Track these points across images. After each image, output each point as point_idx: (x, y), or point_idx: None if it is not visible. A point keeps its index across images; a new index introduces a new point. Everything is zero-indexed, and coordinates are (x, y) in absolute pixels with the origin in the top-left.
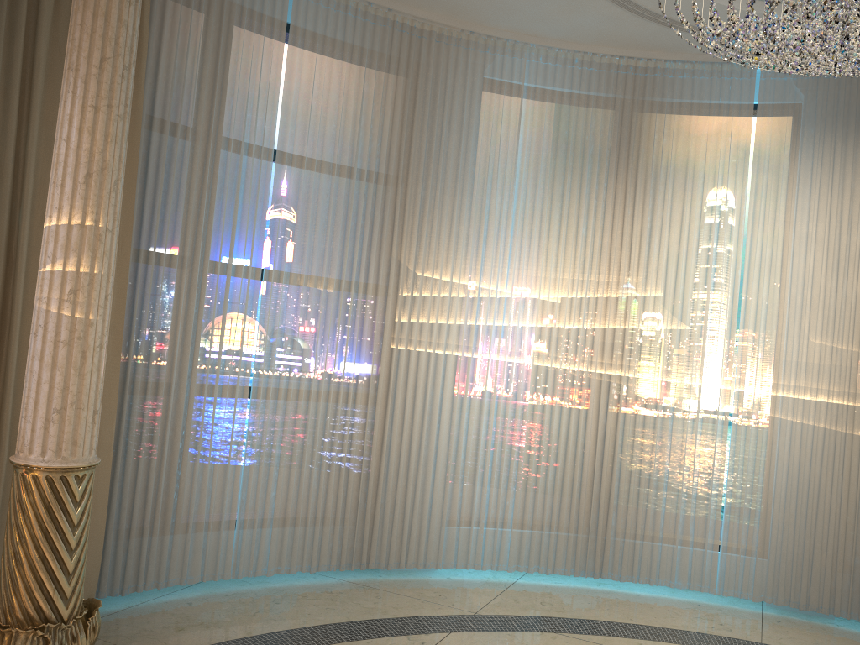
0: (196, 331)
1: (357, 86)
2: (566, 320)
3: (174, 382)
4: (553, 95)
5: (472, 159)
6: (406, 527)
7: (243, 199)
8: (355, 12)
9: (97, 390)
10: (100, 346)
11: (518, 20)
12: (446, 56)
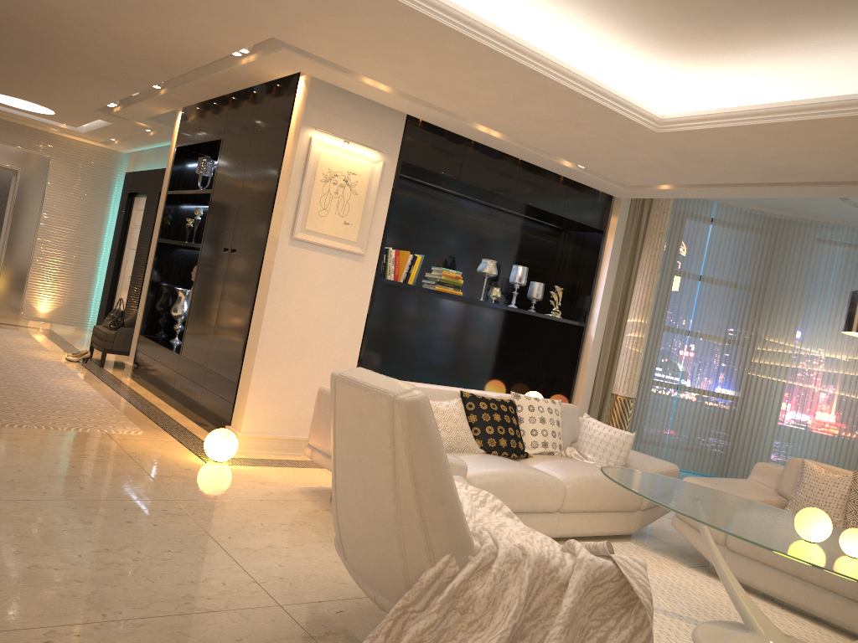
0: (658, 356)
1: (742, 248)
2: (850, 370)
3: (647, 377)
4: (854, 251)
5: (802, 283)
6: (747, 462)
7: (683, 301)
8: (745, 213)
9: (638, 374)
10: (641, 360)
11: (834, 216)
12: (792, 231)
